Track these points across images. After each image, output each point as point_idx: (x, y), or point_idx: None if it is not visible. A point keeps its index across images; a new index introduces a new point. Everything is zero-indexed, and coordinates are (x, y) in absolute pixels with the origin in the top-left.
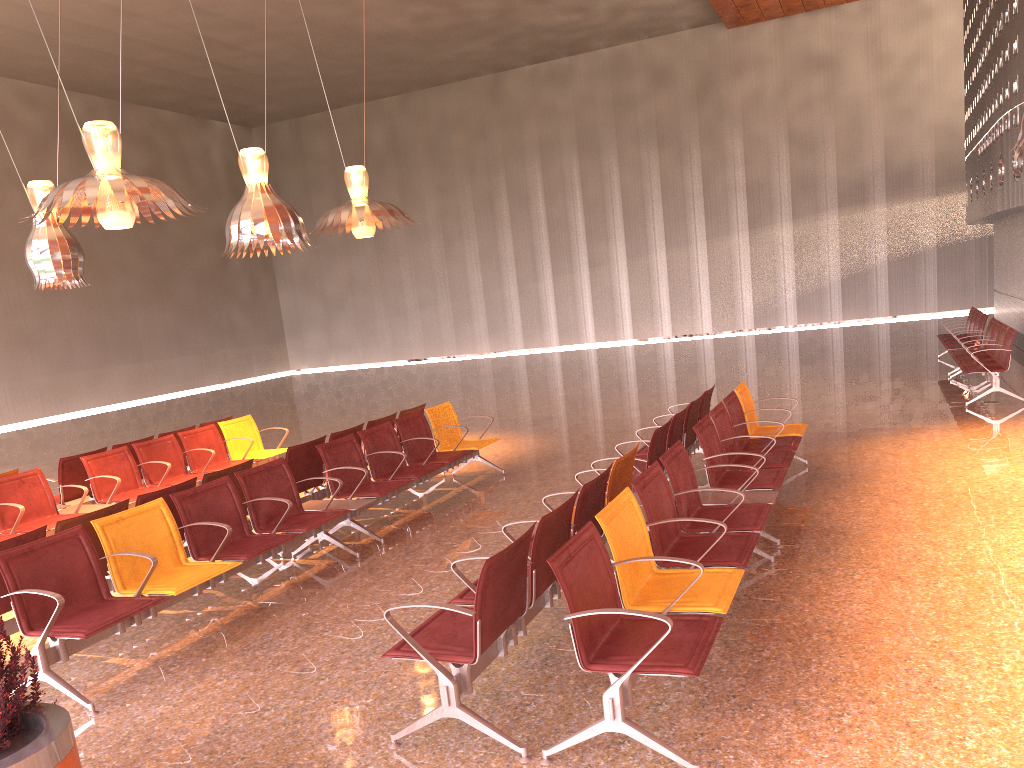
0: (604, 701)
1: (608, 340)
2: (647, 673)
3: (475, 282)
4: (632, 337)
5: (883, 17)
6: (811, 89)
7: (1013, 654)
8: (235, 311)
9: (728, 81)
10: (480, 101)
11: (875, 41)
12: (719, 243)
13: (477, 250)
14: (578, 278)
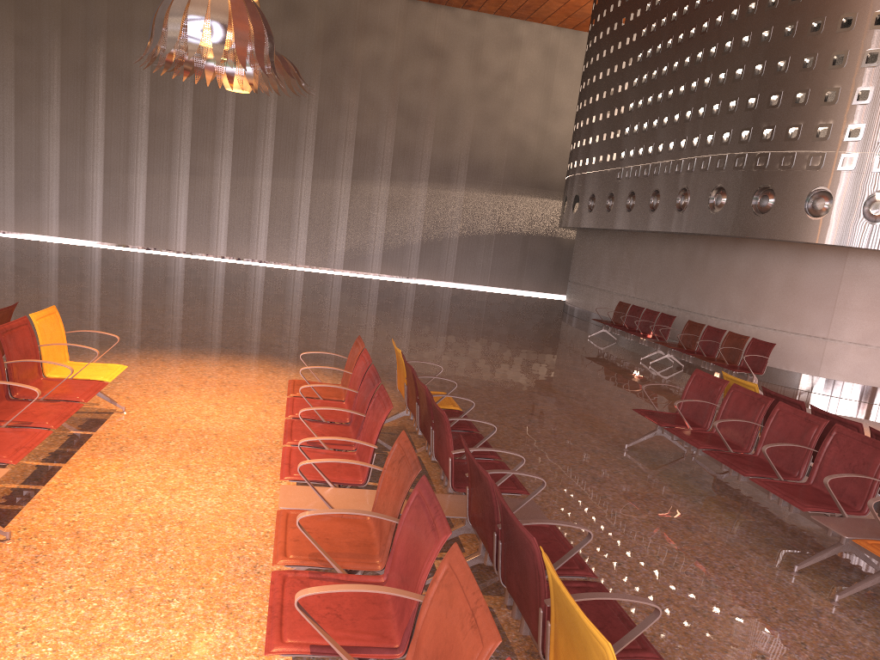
0: None
1: (199, 252)
2: None
3: (51, 156)
4: (225, 254)
5: (487, 32)
6: (423, 71)
7: None
8: None
9: (354, 38)
10: None
11: (478, 50)
12: (323, 184)
13: (58, 121)
14: (176, 182)
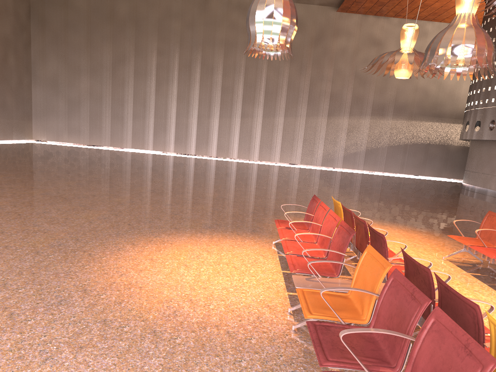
0: None
1: (244, 158)
2: None
3: (171, 111)
4: (258, 159)
5: None
6: (369, 54)
7: None
8: (7, 94)
9: (331, 38)
10: (193, 7)
11: None
12: (312, 119)
13: (176, 92)
14: (233, 121)
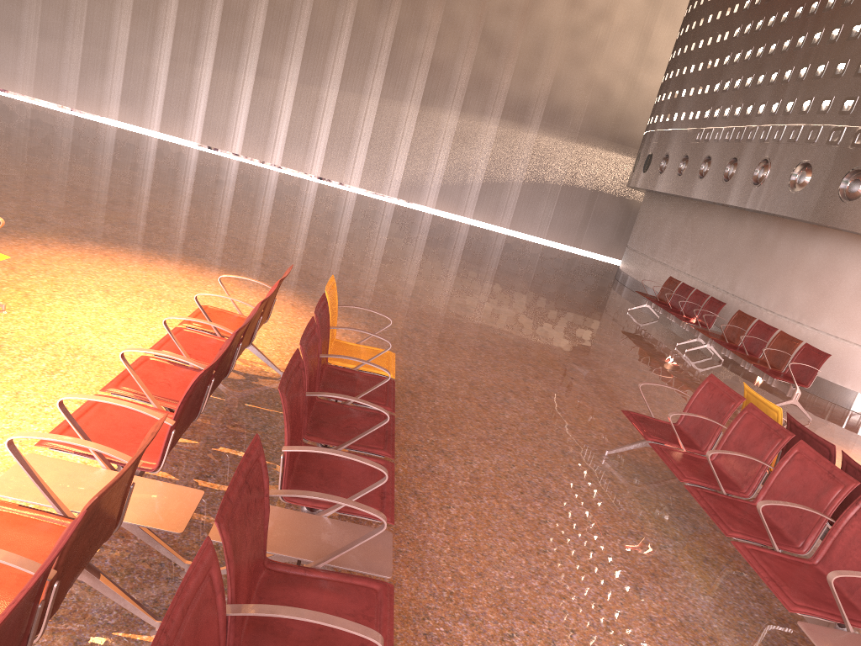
0: None
1: (254, 157)
2: None
3: (120, 35)
4: (280, 163)
5: None
6: None
7: None
8: None
9: None
10: None
11: None
12: (391, 105)
13: None
14: (241, 81)
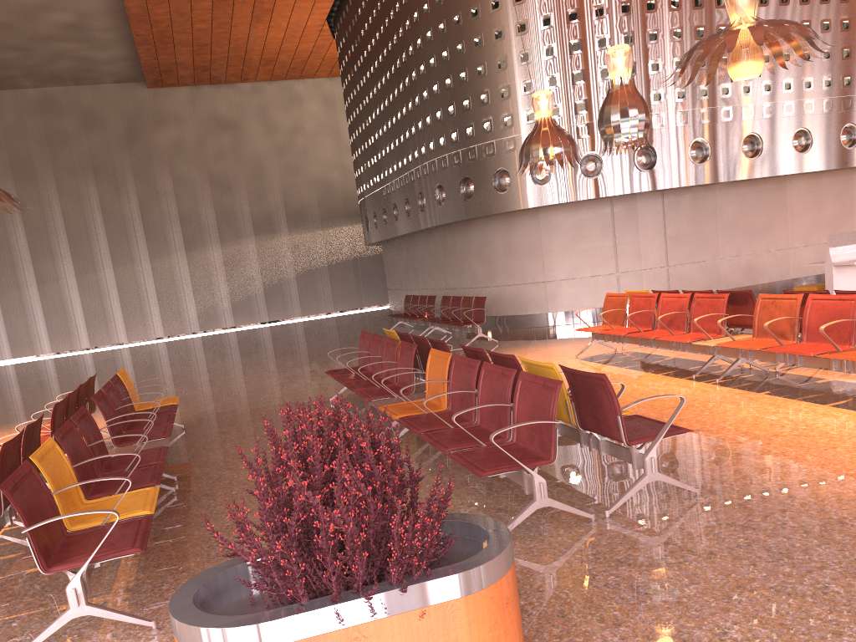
0: (647, 461)
1: (65, 350)
2: (664, 437)
3: None
4: (89, 345)
5: (269, 97)
6: (222, 144)
7: (721, 423)
8: None
9: (153, 130)
10: None
11: (265, 114)
12: (161, 262)
13: None
14: (27, 294)
